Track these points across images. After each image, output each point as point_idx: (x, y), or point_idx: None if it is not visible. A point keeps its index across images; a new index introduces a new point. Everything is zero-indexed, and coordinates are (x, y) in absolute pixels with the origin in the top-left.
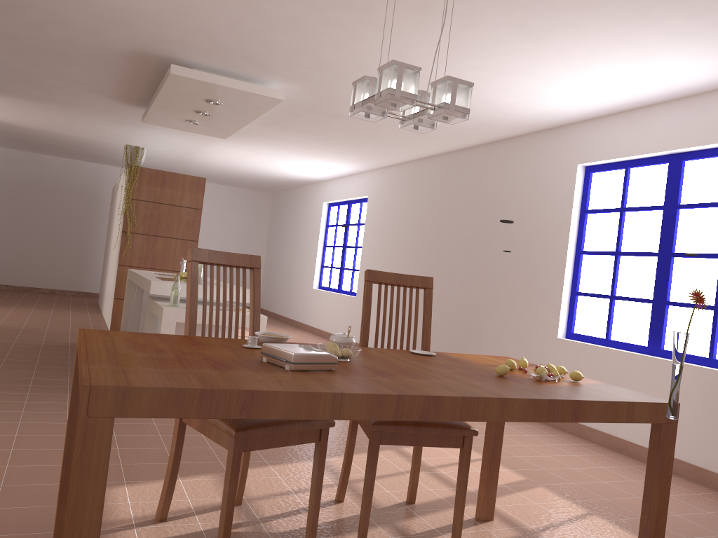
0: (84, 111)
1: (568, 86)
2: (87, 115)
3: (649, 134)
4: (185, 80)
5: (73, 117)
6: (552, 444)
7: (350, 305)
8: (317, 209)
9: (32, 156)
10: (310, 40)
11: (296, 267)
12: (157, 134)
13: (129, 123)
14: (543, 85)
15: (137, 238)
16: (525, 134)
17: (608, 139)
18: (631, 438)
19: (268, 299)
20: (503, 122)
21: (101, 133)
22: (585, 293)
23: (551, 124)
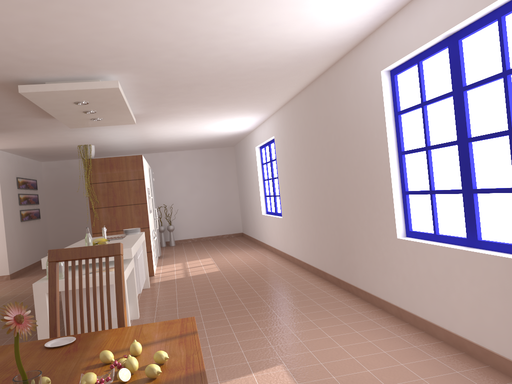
0: (42, 130)
1: (322, 2)
2: (48, 131)
3: (423, 24)
4: (36, 94)
5: (43, 134)
6: (389, 350)
7: (281, 225)
8: (254, 153)
9: (63, 163)
10: (75, 35)
11: (252, 199)
12: (105, 131)
13: (78, 129)
14: (300, 9)
15: (101, 211)
16: (343, 55)
17: (396, 40)
18: (467, 335)
19: (245, 226)
20: (313, 52)
21: (75, 139)
22: (412, 192)
23: (353, 40)
